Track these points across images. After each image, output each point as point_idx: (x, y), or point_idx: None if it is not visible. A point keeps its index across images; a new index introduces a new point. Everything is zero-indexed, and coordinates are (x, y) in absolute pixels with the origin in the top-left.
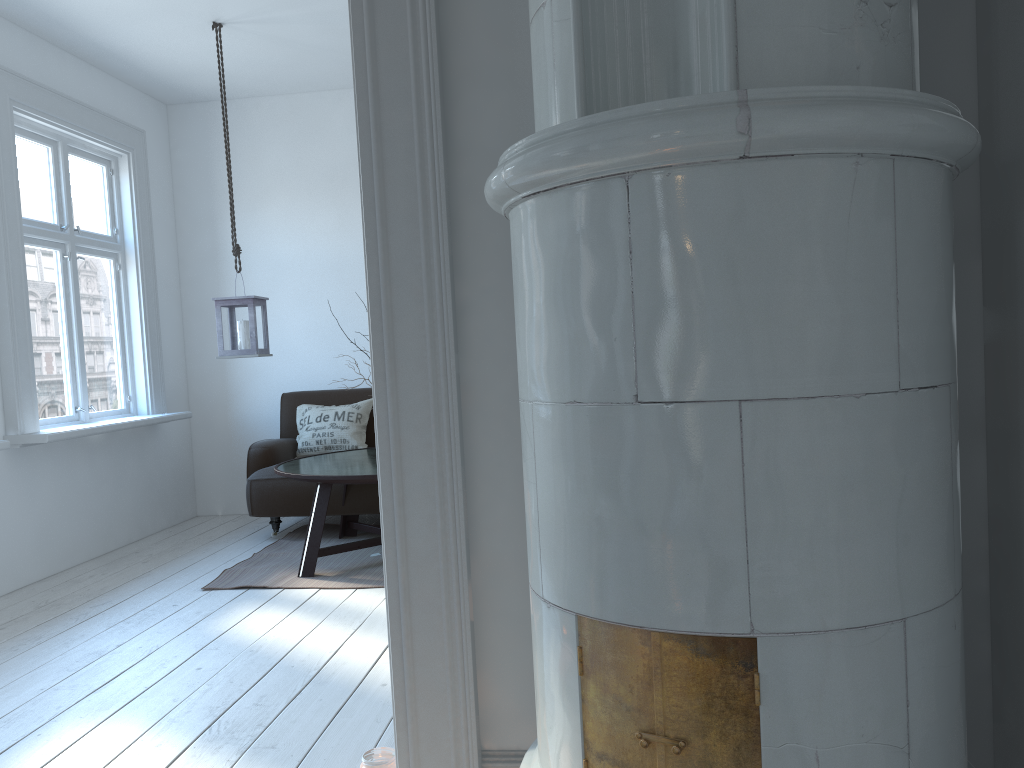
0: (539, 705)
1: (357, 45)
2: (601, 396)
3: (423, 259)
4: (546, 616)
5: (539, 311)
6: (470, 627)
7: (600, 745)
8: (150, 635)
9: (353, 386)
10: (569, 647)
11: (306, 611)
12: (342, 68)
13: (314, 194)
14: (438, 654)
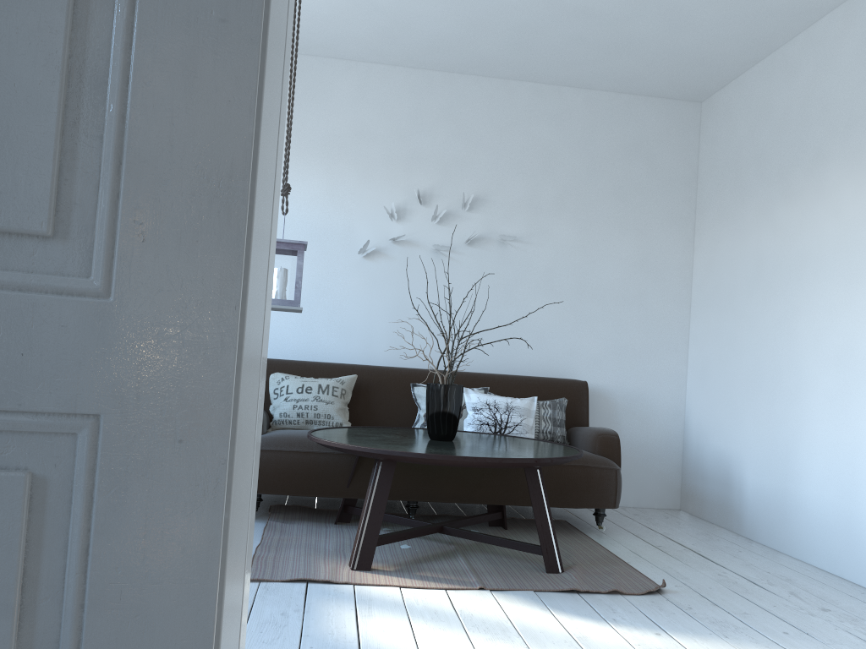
0: None
1: None
2: None
3: None
4: None
5: None
6: None
7: None
8: (258, 647)
9: (320, 360)
10: None
11: (425, 618)
12: (374, 36)
13: (306, 158)
14: None
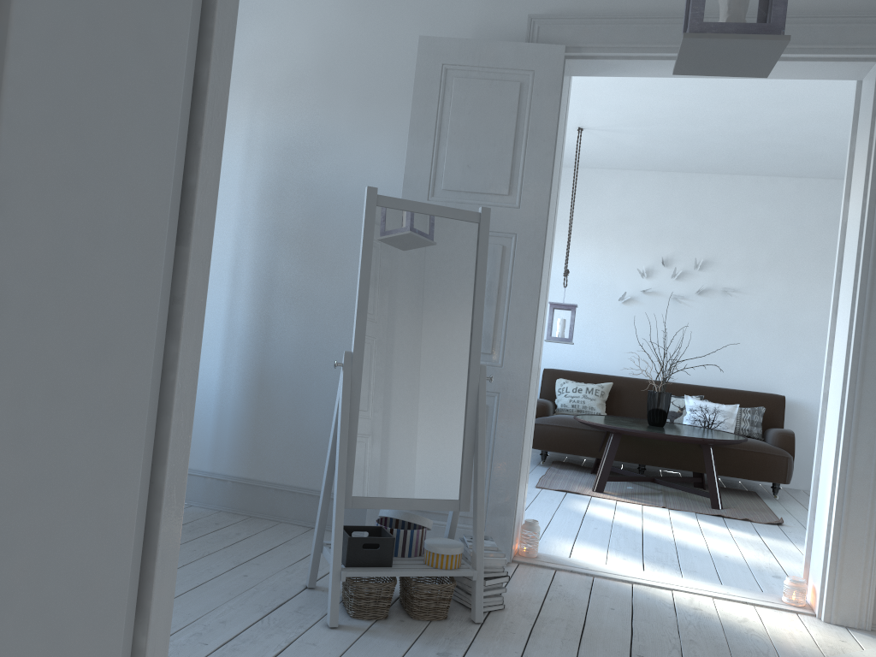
0: None
1: (869, 218)
2: None
3: None
4: None
5: None
6: None
7: None
8: (538, 506)
9: (590, 371)
10: None
11: (623, 511)
12: (631, 158)
13: (585, 236)
14: (861, 526)
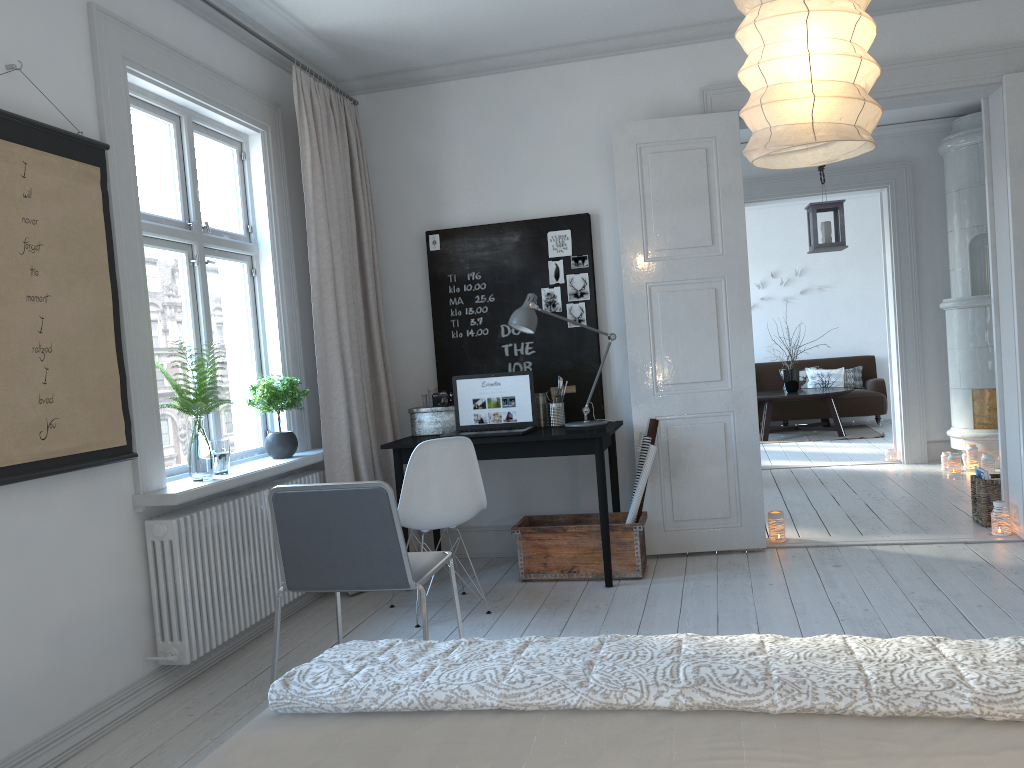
0: (957, 413)
1: (895, 266)
2: (978, 346)
3: (912, 317)
4: (961, 392)
5: (961, 330)
6: (924, 407)
7: (977, 413)
8: None
9: None
10: (969, 396)
11: (786, 446)
12: None
13: None
14: (915, 415)
